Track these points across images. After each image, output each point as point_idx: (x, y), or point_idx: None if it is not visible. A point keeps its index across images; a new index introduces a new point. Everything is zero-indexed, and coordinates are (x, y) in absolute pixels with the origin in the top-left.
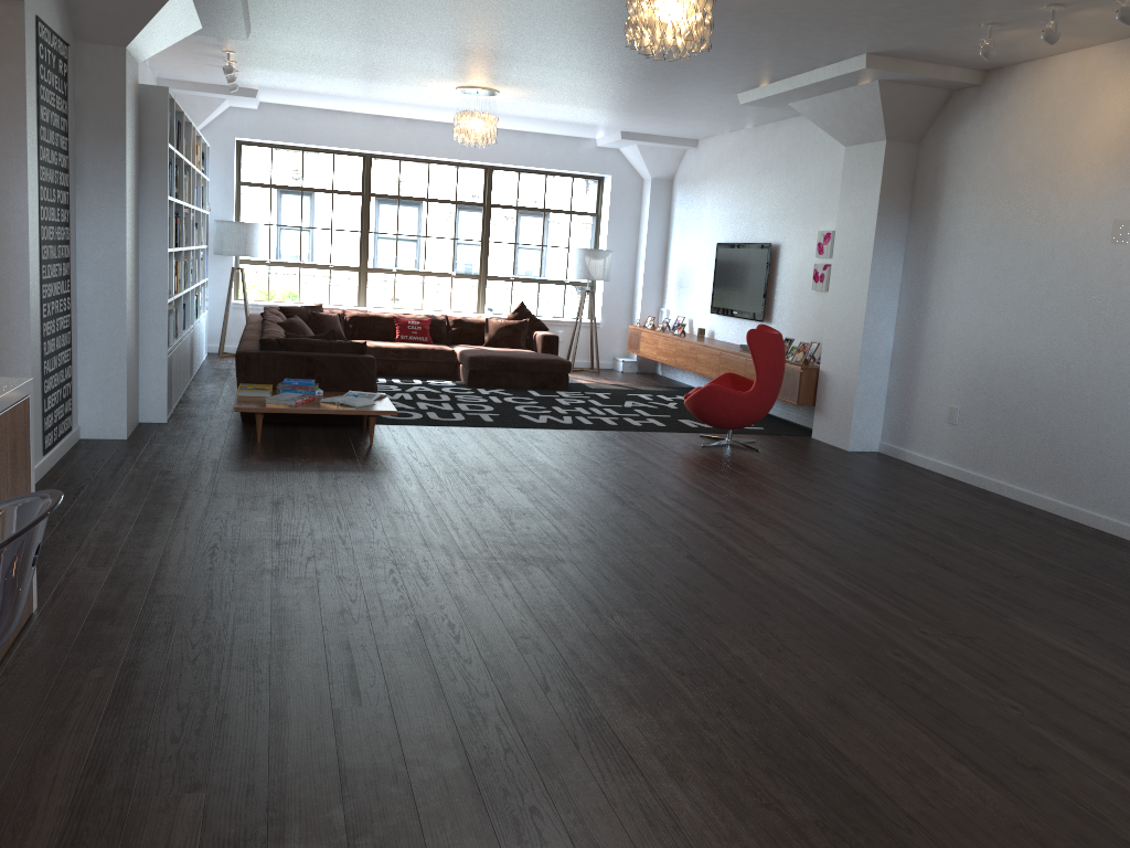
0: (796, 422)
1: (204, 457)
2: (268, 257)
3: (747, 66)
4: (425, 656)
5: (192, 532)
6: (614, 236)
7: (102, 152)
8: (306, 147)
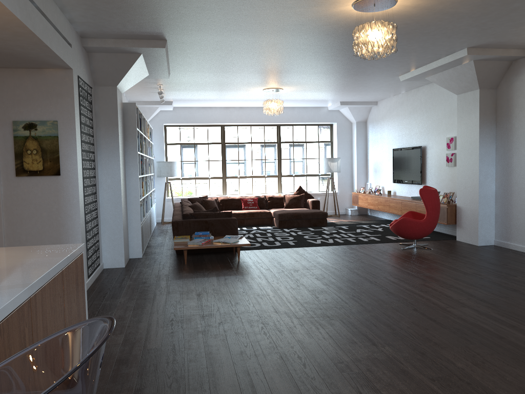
0: (445, 233)
1: (161, 273)
2: (181, 176)
3: (405, 62)
4: (289, 377)
5: (160, 313)
6: (340, 151)
7: (108, 134)
8: (195, 124)
